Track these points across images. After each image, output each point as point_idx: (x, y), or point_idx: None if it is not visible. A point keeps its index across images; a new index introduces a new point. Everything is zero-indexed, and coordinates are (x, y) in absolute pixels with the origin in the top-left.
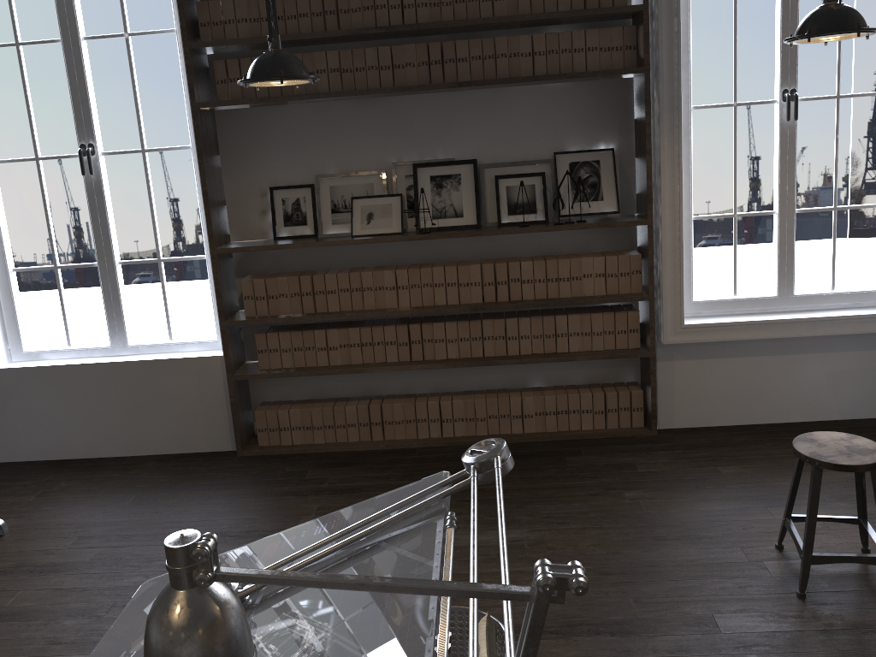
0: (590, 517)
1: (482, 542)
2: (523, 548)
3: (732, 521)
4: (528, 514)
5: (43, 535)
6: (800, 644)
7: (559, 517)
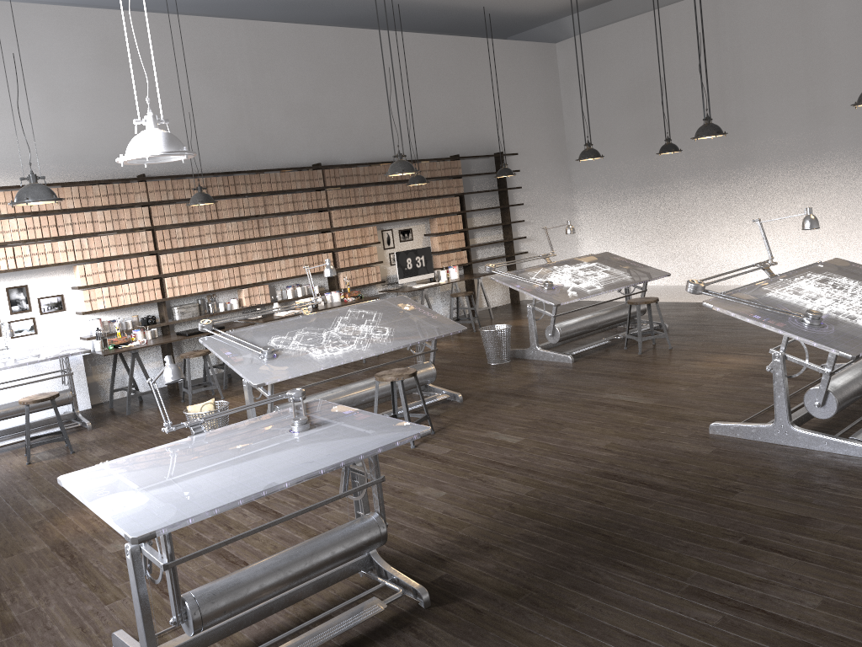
0: (5, 494)
1: (48, 501)
2: (52, 493)
3: (1, 475)
4: (4, 506)
5: (112, 622)
6: (110, 446)
7: (7, 499)
